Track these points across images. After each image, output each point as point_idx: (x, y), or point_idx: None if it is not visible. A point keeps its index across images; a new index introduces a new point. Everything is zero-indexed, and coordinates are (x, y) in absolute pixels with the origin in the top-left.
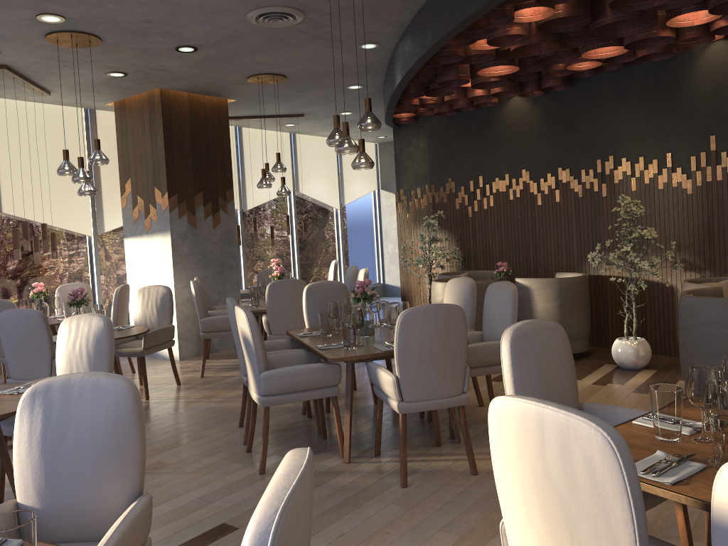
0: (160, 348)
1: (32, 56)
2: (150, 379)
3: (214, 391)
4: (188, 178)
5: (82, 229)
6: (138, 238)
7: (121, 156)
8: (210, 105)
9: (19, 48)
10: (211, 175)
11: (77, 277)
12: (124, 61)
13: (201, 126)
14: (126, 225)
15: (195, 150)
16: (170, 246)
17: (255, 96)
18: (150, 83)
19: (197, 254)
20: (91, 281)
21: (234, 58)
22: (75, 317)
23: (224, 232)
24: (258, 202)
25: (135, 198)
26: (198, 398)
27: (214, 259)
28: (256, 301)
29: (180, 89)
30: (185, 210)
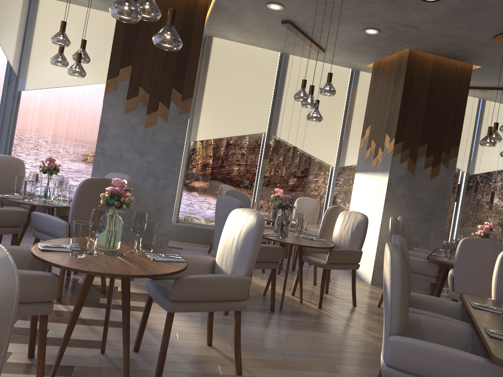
0: (343, 267)
1: (305, 10)
2: (335, 291)
3: (379, 325)
4: (416, 130)
5: (328, 160)
6: (364, 174)
7: (368, 107)
8: (453, 69)
9: (295, 2)
10: (439, 131)
11: (316, 195)
12: (375, 15)
13: (440, 87)
14: (359, 162)
15: (429, 106)
16: (386, 185)
17: (501, 62)
18: (400, 42)
19: (409, 198)
20: (325, 201)
21: (480, 9)
22: (241, 209)
23: (440, 184)
24: (486, 169)
25: (370, 141)
26: (361, 326)
27: (424, 206)
28: (449, 253)
29: (427, 51)
30: (407, 157)
